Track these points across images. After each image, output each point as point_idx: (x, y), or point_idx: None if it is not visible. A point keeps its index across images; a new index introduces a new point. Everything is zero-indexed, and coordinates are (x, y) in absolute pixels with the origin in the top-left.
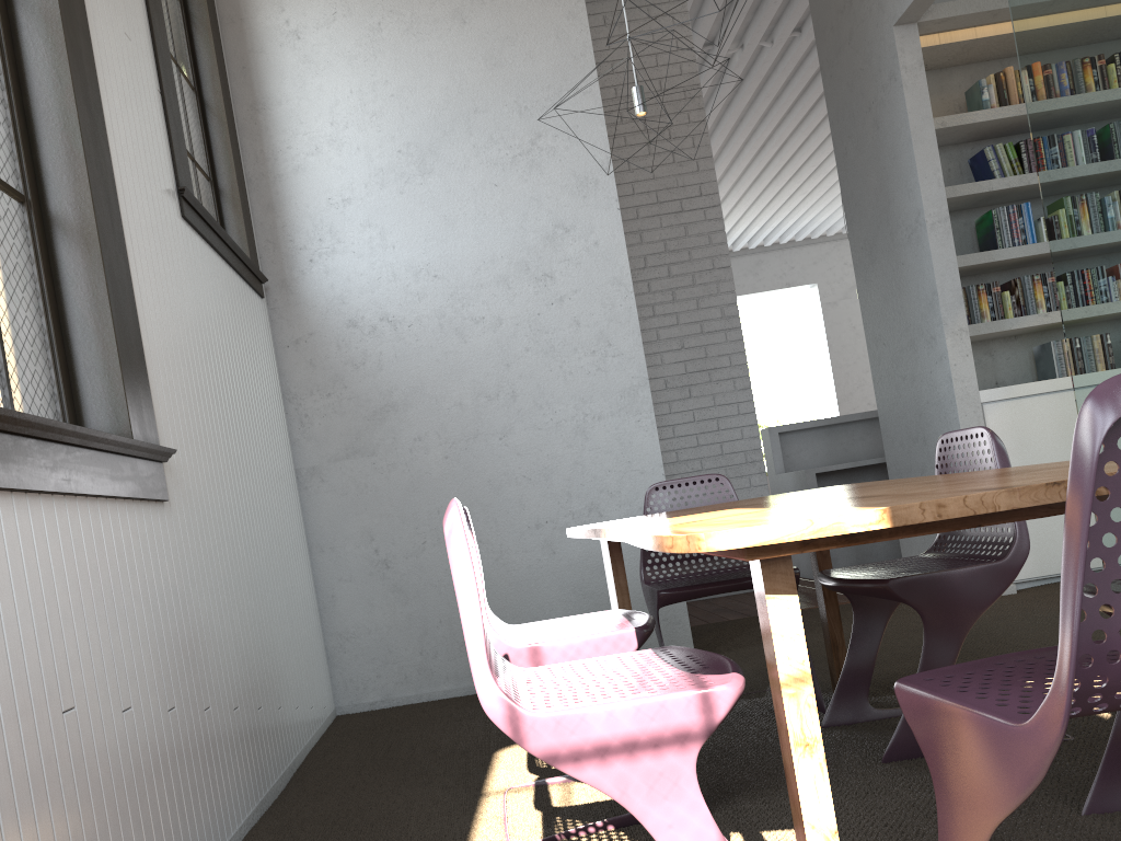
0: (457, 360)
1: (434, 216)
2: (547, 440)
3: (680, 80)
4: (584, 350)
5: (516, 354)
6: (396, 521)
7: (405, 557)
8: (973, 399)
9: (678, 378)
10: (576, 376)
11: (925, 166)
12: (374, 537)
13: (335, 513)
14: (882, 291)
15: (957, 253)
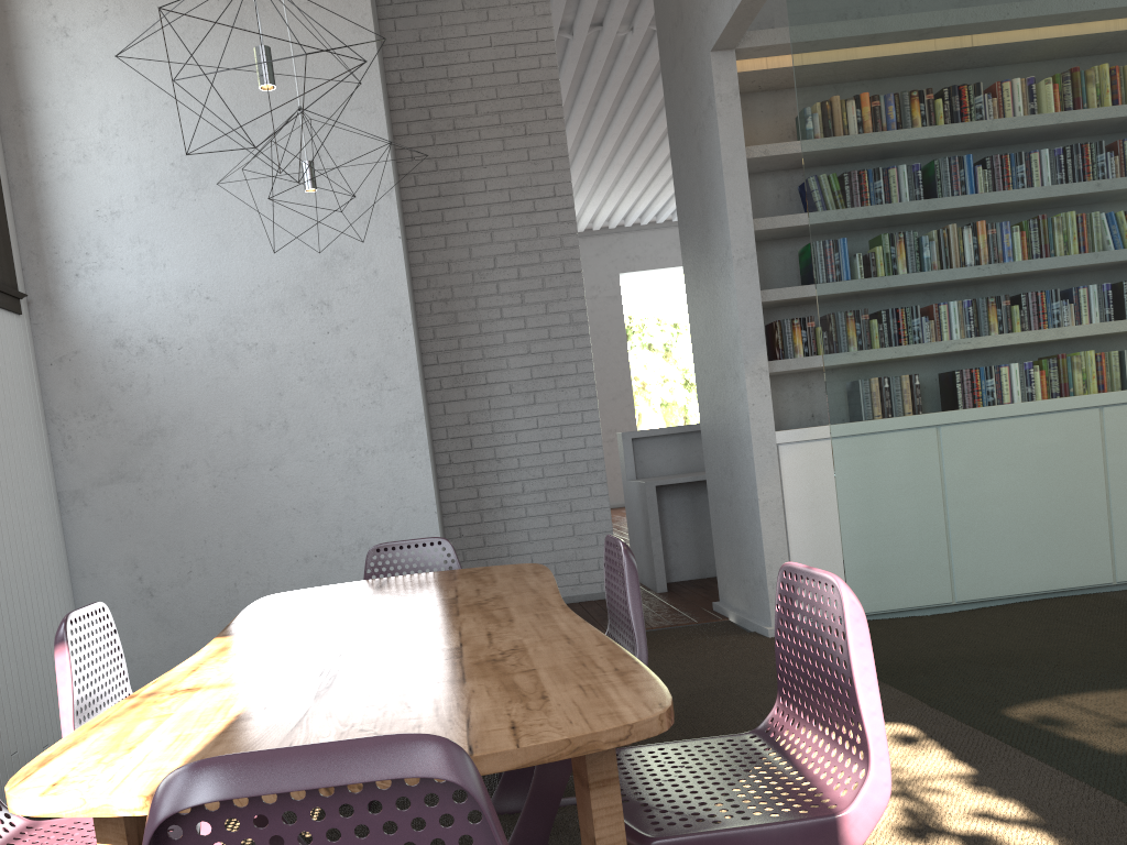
0: (228, 387)
1: (207, 234)
2: (319, 473)
3: (538, 74)
4: (359, 383)
5: (289, 383)
6: (162, 549)
7: (170, 586)
8: (769, 439)
9: (523, 383)
10: (350, 408)
11: (735, 200)
12: (139, 564)
13: (98, 538)
14: (704, 318)
15: (781, 282)
